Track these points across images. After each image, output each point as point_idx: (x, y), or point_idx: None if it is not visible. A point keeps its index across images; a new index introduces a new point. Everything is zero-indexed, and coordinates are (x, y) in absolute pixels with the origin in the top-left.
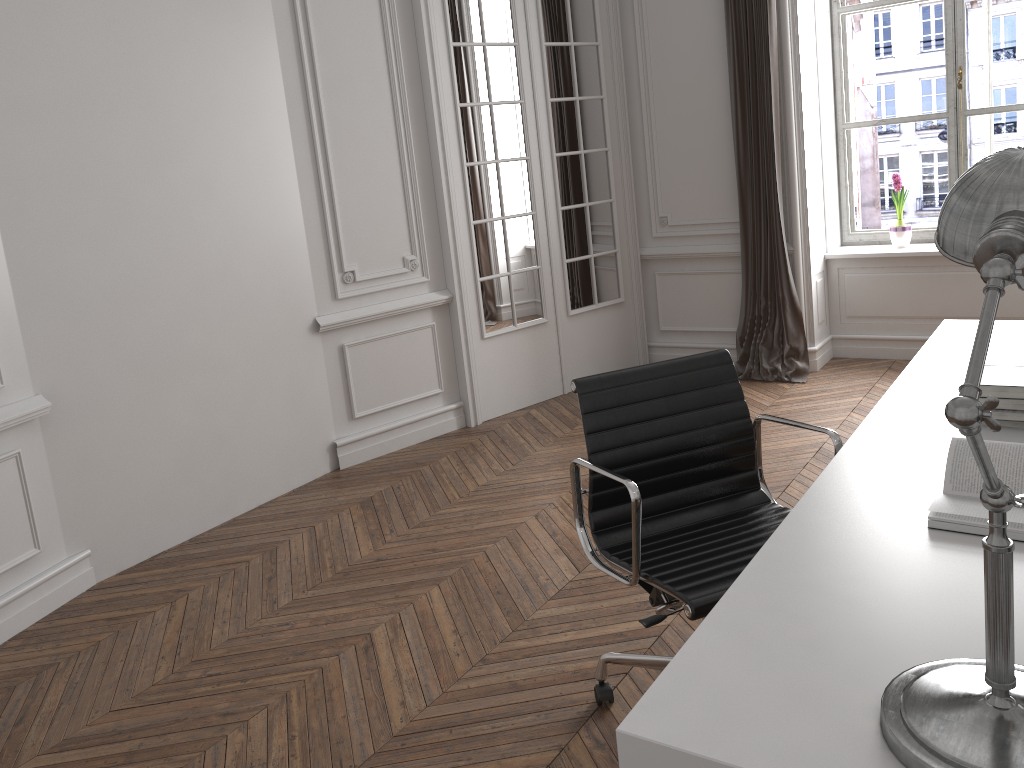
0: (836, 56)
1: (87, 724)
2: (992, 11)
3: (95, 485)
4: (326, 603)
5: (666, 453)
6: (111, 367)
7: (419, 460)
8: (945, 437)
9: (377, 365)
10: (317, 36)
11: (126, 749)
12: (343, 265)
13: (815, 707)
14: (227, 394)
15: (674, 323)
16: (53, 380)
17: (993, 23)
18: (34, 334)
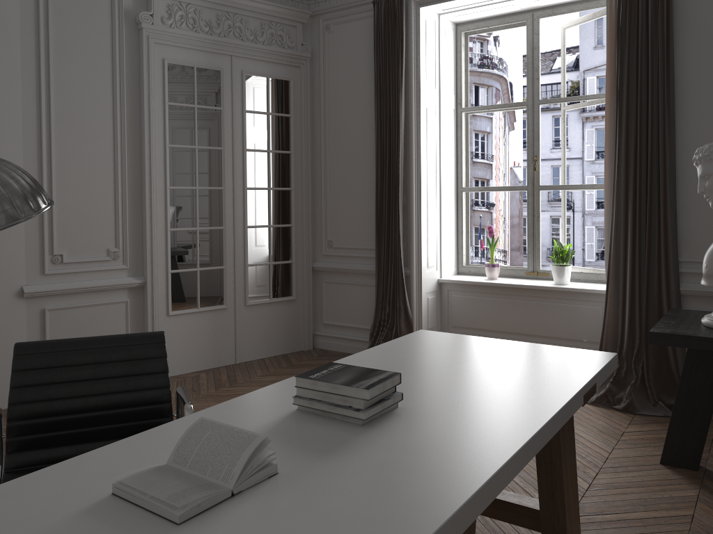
0: (458, 140)
1: None
2: (599, 125)
3: None
4: None
5: (83, 410)
6: None
7: None
8: (263, 418)
9: (73, 327)
10: (56, 86)
11: None
12: (53, 249)
13: None
14: None
15: (332, 319)
16: None
17: (600, 133)
18: None
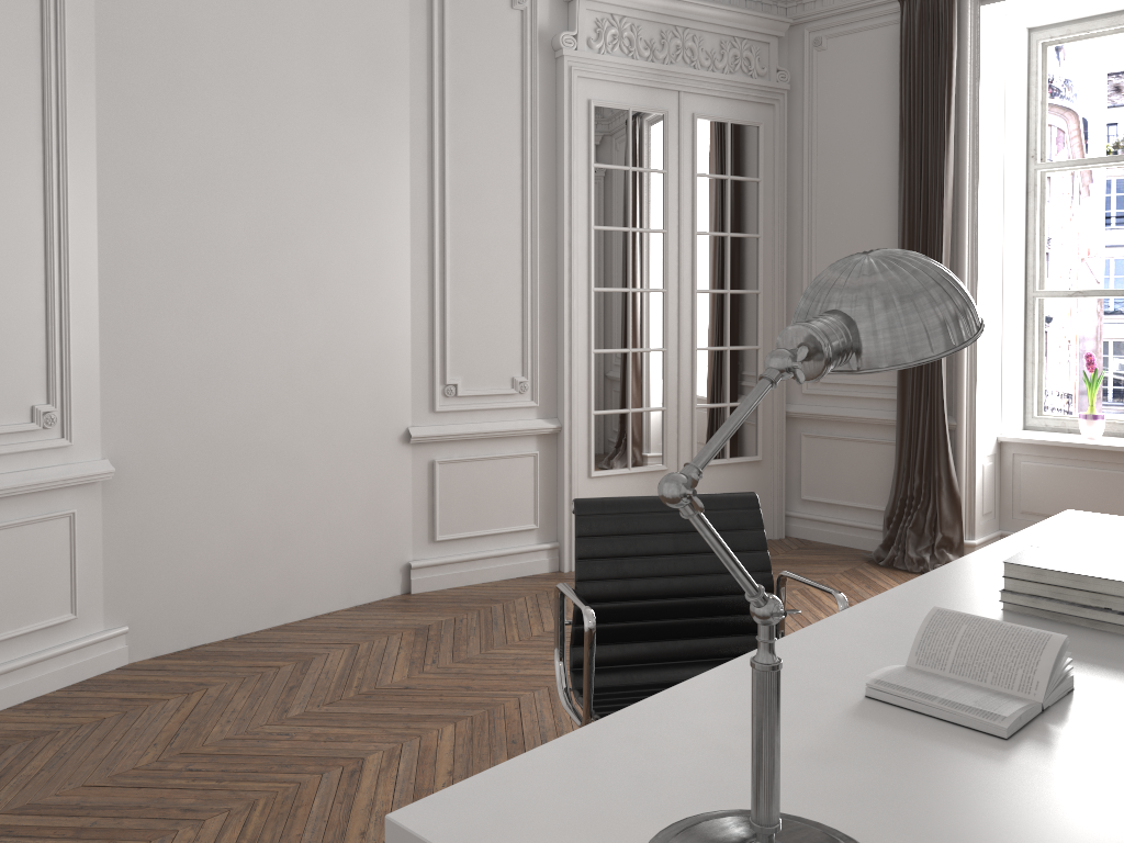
0: (1030, 216)
1: (56, 793)
2: None
3: (145, 561)
4: (335, 721)
5: (665, 595)
6: (183, 444)
7: (495, 597)
8: None
9: (468, 488)
10: (452, 144)
11: (79, 824)
12: (446, 377)
13: (597, 832)
14: (300, 491)
15: (817, 493)
16: (123, 447)
17: None
18: (113, 399)
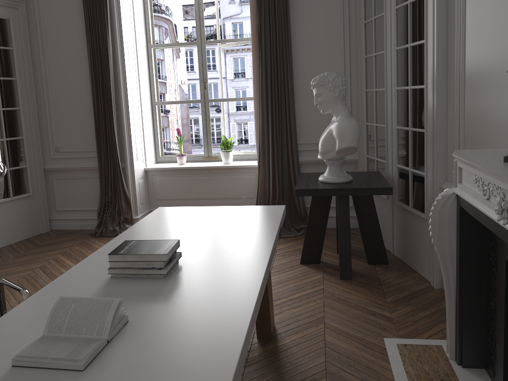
0: (150, 68)
1: None
2: (235, 55)
3: None
4: None
5: None
6: None
7: None
8: (89, 287)
9: None
10: None
11: None
12: None
13: None
14: None
15: (65, 206)
16: None
17: (236, 61)
18: None
